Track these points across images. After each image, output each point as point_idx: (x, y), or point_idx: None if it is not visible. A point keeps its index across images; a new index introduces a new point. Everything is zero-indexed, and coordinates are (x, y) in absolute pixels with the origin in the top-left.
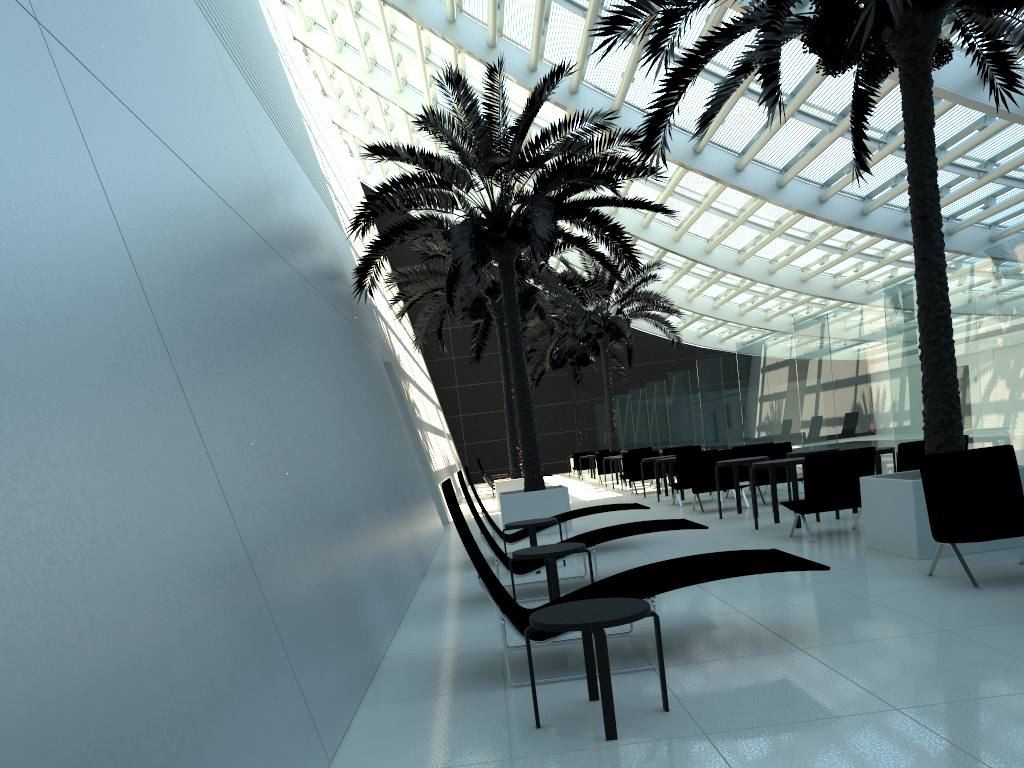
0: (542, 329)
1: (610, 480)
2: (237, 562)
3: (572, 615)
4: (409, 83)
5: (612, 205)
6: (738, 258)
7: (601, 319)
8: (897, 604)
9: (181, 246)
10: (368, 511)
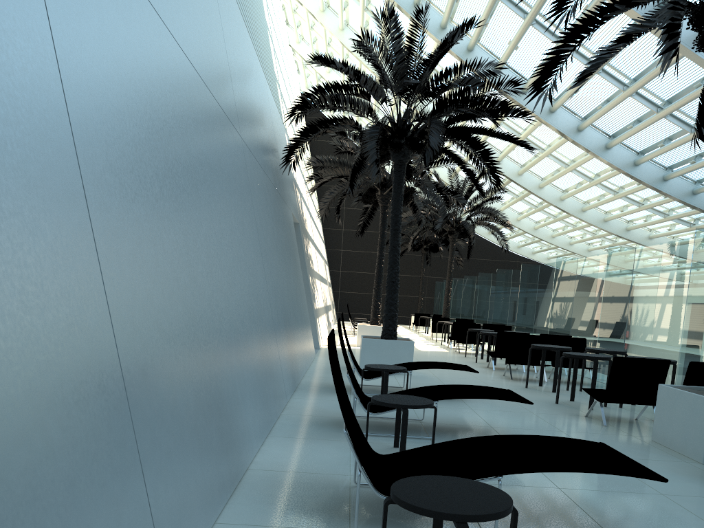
0: (411, 220)
1: (438, 337)
2: (107, 388)
3: (434, 497)
4: (349, 25)
5: (488, 135)
6: (561, 196)
7: (454, 221)
8: (700, 511)
9: (126, 69)
10: (259, 337)
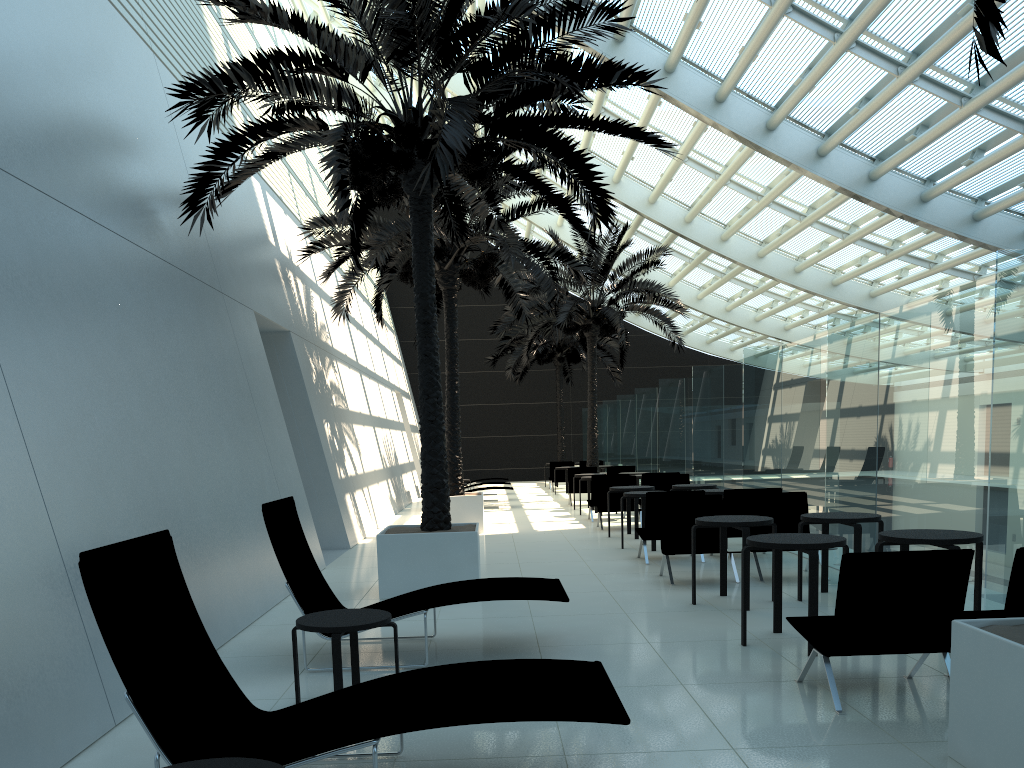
0: None
1: (584, 500)
2: None
3: None
4: None
5: (581, 127)
6: (759, 250)
7: (590, 309)
8: None
9: None
10: None
